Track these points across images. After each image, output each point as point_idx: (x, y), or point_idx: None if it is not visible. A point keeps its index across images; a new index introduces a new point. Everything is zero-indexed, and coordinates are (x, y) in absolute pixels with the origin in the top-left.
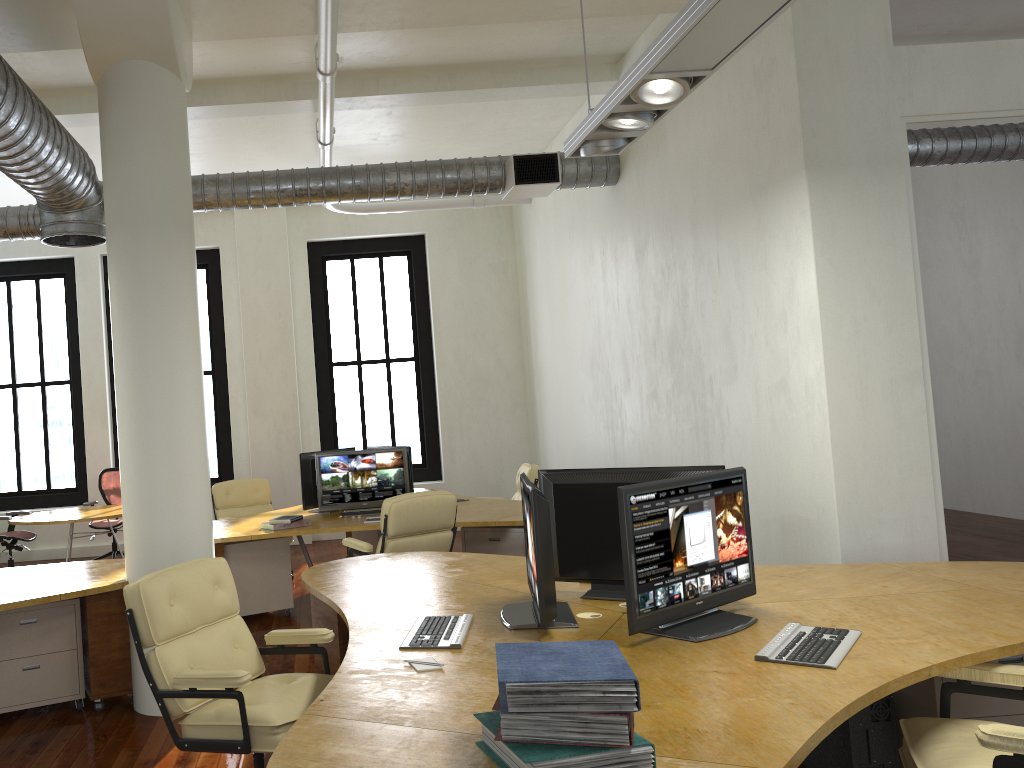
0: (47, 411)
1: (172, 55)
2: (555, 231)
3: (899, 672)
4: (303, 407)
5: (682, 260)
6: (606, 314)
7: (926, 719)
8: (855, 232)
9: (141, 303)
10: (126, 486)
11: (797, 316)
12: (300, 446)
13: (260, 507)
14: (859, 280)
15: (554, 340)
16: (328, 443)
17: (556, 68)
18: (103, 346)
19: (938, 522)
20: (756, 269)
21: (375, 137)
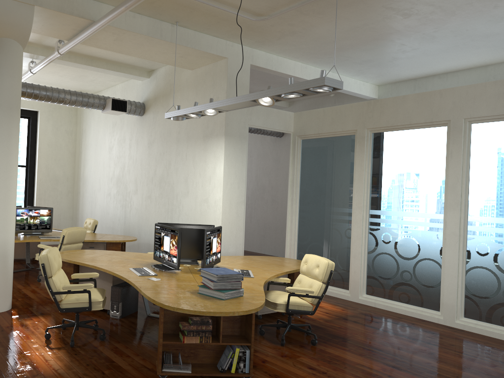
0: None
1: (26, 41)
2: (104, 124)
3: (267, 277)
4: None
5: (170, 151)
6: (129, 163)
7: (265, 291)
8: (234, 157)
9: (1, 141)
10: None
11: (215, 179)
12: None
13: None
14: (233, 171)
15: (96, 168)
16: None
17: (129, 68)
18: None
19: (242, 245)
20: (201, 161)
21: (41, 70)
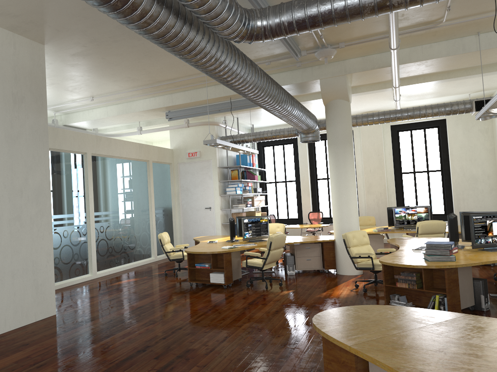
0: (287, 191)
1: (347, 97)
2: None
3: None
4: (388, 190)
5: None
6: None
7: None
8: None
9: (338, 165)
10: (334, 214)
11: None
12: (387, 205)
13: (371, 226)
14: None
15: None
16: (399, 204)
17: (495, 65)
18: (308, 168)
19: None
20: None
21: (418, 90)
